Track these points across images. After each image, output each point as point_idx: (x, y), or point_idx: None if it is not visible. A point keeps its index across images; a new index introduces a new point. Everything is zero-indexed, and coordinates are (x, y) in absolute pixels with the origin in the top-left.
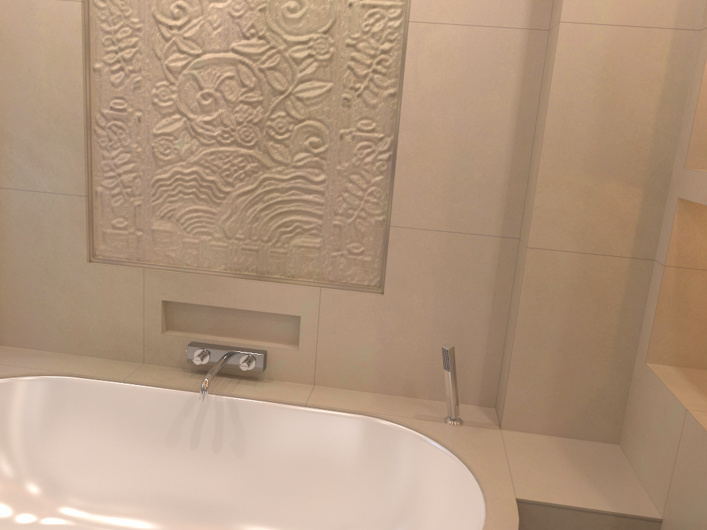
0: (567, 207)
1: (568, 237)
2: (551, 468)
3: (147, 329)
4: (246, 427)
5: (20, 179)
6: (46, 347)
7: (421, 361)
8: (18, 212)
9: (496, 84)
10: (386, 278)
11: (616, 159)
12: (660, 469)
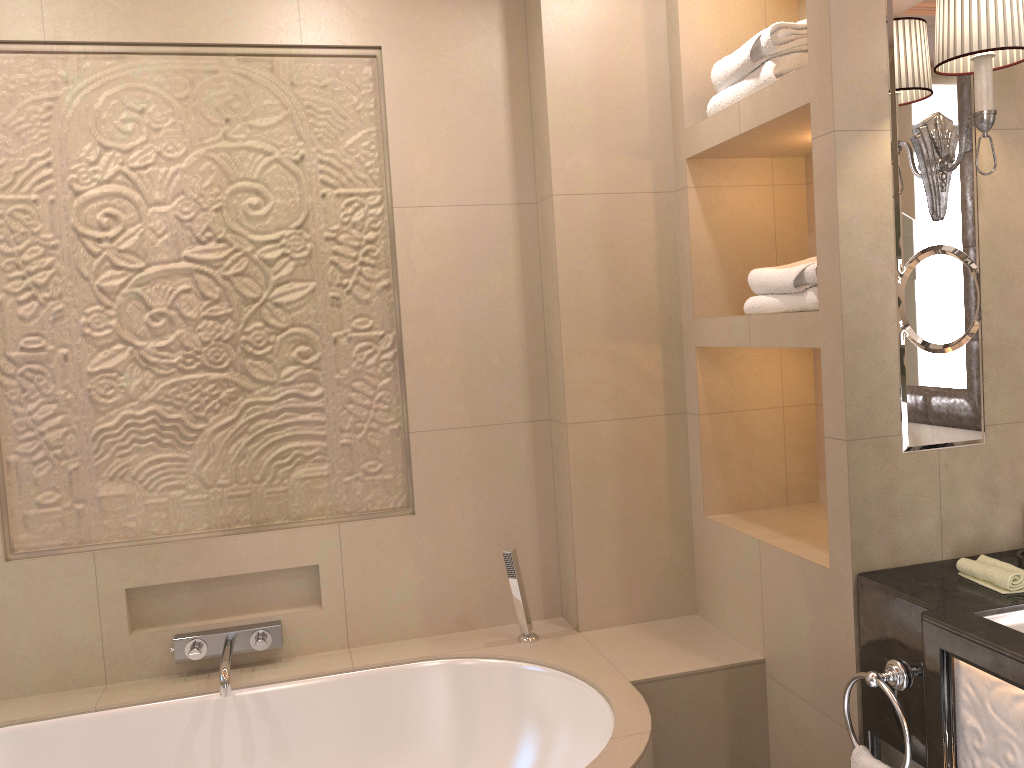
0: (596, 375)
1: (604, 405)
2: (647, 649)
3: (107, 634)
4: (283, 719)
5: None
6: None
7: (472, 583)
8: None
9: (496, 262)
10: (416, 494)
11: (631, 319)
12: (749, 611)
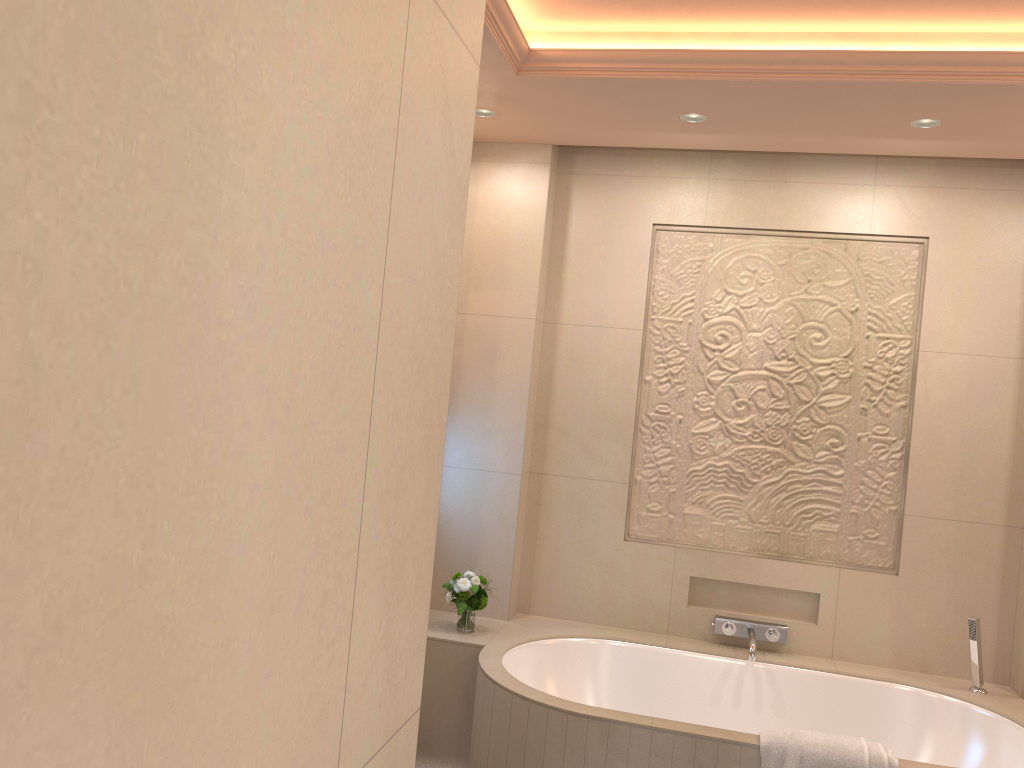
0: None
1: None
2: None
3: (673, 602)
4: (783, 690)
5: (571, 467)
6: (575, 617)
7: (935, 638)
8: (565, 495)
9: (995, 400)
10: (901, 560)
11: None
12: None
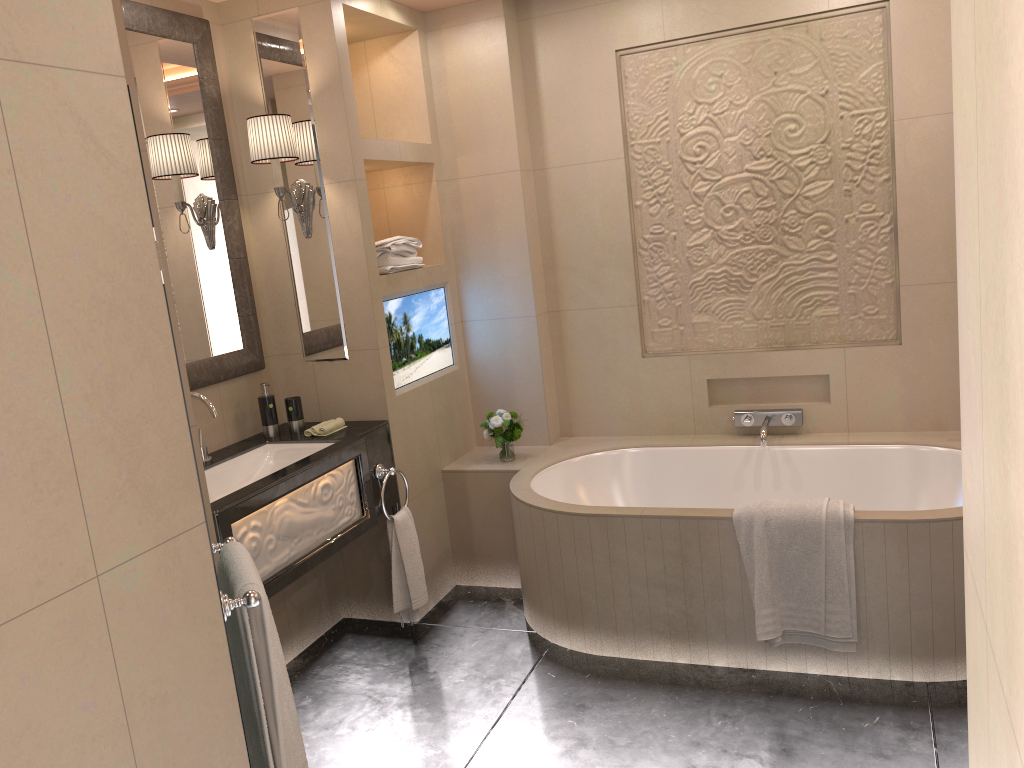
0: None
1: None
2: None
3: (696, 405)
4: (799, 467)
5: (583, 300)
6: (612, 433)
7: (944, 397)
8: (583, 327)
9: None
10: (902, 330)
11: None
12: None
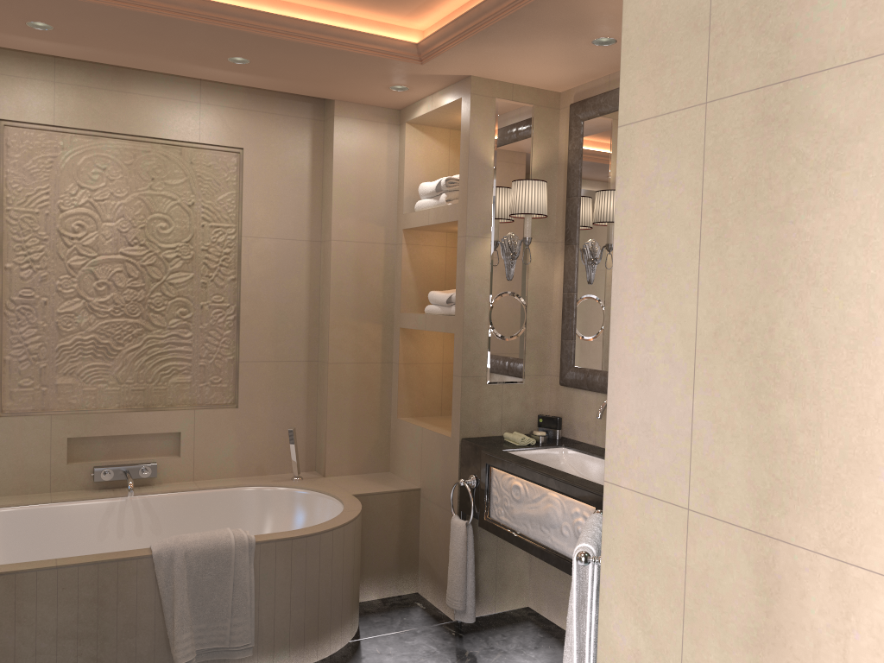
0: (346, 338)
1: (349, 355)
2: (362, 484)
3: (54, 463)
4: (159, 513)
5: None
6: None
7: (266, 448)
8: None
9: (296, 271)
10: (240, 396)
11: (367, 310)
12: (415, 465)
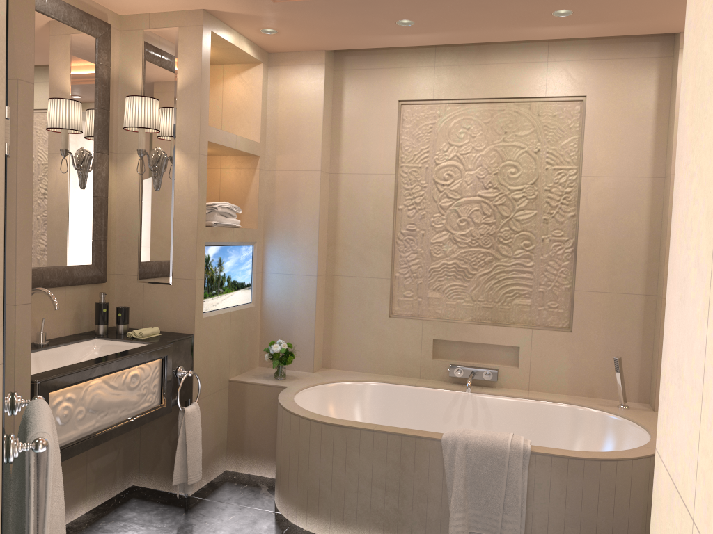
0: None
1: None
2: None
3: (423, 357)
4: (491, 411)
5: (352, 270)
6: (360, 369)
7: (598, 373)
8: (349, 289)
9: (635, 207)
10: (573, 321)
11: None
12: None
